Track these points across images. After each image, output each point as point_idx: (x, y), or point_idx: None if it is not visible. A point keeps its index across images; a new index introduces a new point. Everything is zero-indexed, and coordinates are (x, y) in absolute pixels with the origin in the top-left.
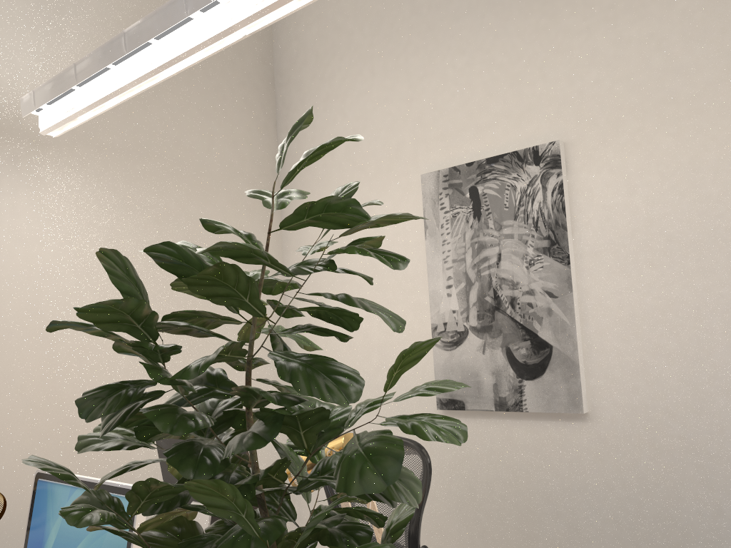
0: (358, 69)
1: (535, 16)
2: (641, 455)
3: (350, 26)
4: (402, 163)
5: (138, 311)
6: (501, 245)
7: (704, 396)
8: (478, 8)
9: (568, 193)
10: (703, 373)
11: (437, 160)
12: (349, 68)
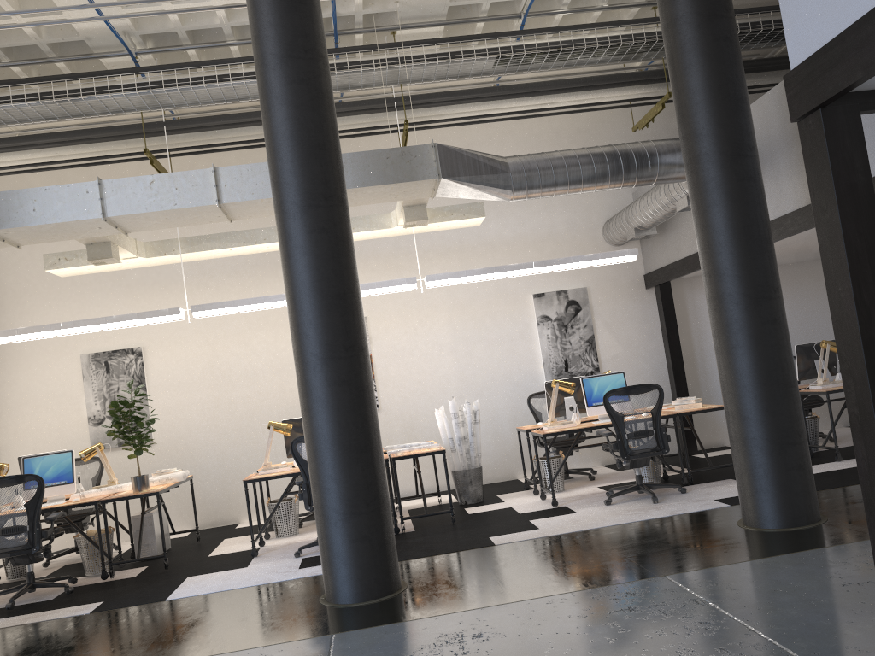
0: (41, 302)
1: (130, 298)
2: (173, 452)
3: (36, 281)
4: (69, 348)
5: (121, 407)
6: (119, 384)
7: (191, 430)
8: (105, 290)
9: (145, 365)
10: (191, 423)
11: (87, 348)
12: (36, 301)
